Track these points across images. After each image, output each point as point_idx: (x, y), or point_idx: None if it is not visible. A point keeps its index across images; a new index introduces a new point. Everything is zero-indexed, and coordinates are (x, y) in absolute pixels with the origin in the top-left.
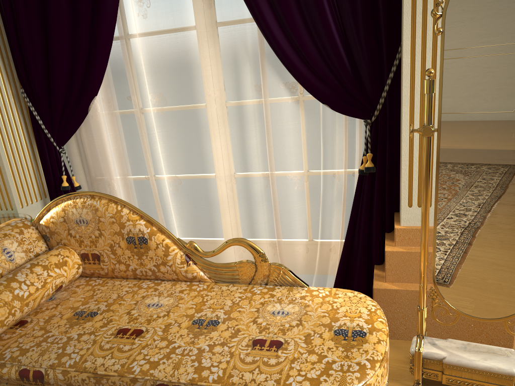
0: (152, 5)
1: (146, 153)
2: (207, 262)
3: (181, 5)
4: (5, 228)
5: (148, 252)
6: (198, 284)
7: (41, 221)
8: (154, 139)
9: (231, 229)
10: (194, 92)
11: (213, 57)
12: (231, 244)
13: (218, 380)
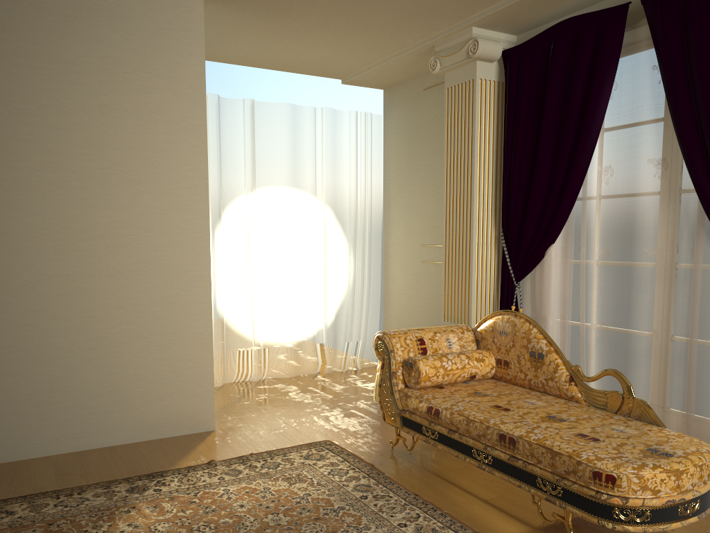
0: (614, 174)
1: (581, 297)
2: (585, 385)
3: (635, 176)
4: (453, 327)
5: (542, 366)
6: (573, 403)
7: (478, 328)
8: (590, 286)
9: (643, 384)
10: (632, 249)
11: (656, 220)
12: (605, 373)
13: (536, 439)
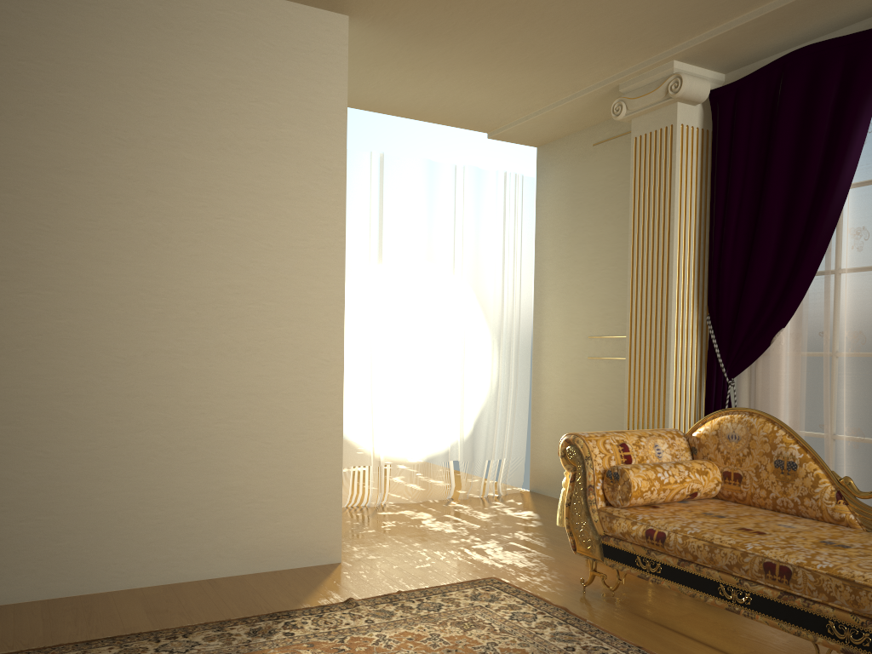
0: (870, 238)
1: (826, 395)
2: (861, 503)
3: None
4: (660, 431)
5: (794, 480)
6: (844, 527)
7: (693, 433)
8: (839, 381)
9: None
10: None
11: None
12: None
13: (825, 568)
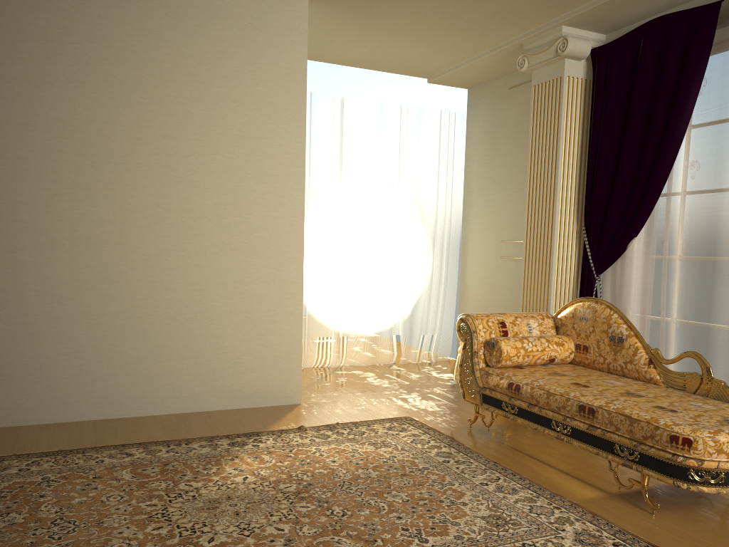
0: (700, 169)
1: (663, 289)
2: (664, 367)
3: (722, 169)
4: (533, 313)
5: (621, 350)
6: (652, 384)
7: (558, 315)
8: (672, 278)
9: (723, 374)
10: (716, 241)
11: None
12: (685, 355)
13: (615, 408)
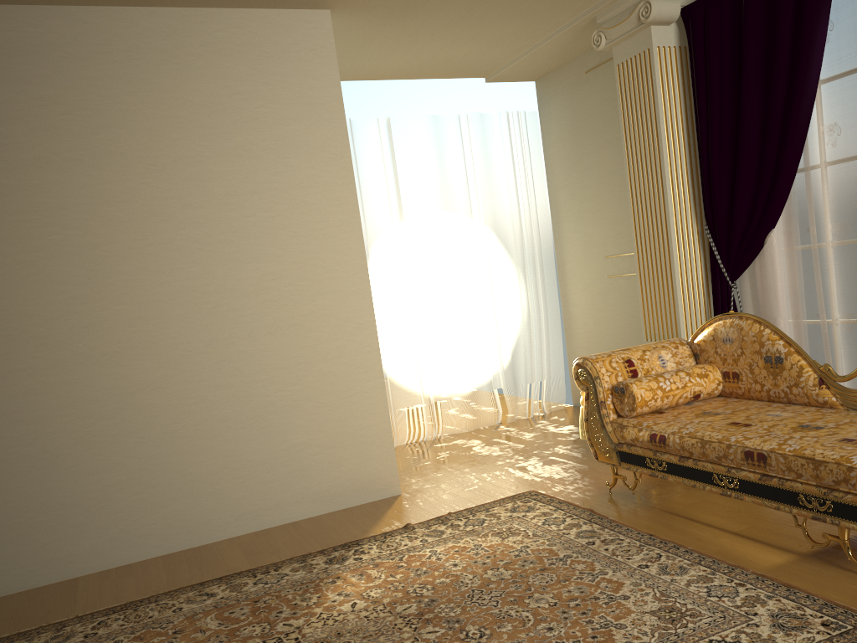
0: (842, 133)
1: (818, 287)
2: (840, 386)
3: None
4: (664, 342)
5: (782, 372)
6: (827, 409)
7: (694, 340)
8: (828, 272)
9: None
10: None
11: None
12: None
13: (792, 450)
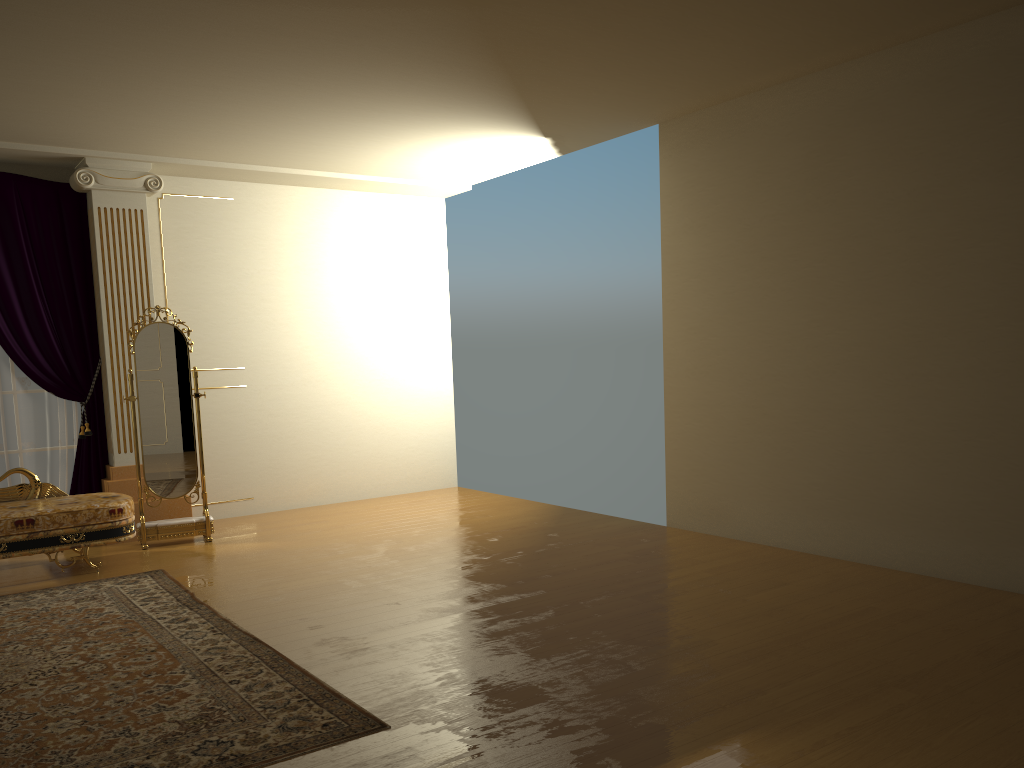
0: None
1: None
2: None
3: None
4: None
5: None
6: None
7: None
8: None
9: None
10: None
11: None
12: (13, 472)
13: (54, 511)
